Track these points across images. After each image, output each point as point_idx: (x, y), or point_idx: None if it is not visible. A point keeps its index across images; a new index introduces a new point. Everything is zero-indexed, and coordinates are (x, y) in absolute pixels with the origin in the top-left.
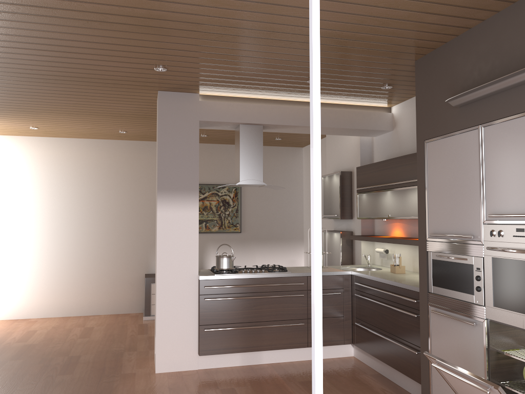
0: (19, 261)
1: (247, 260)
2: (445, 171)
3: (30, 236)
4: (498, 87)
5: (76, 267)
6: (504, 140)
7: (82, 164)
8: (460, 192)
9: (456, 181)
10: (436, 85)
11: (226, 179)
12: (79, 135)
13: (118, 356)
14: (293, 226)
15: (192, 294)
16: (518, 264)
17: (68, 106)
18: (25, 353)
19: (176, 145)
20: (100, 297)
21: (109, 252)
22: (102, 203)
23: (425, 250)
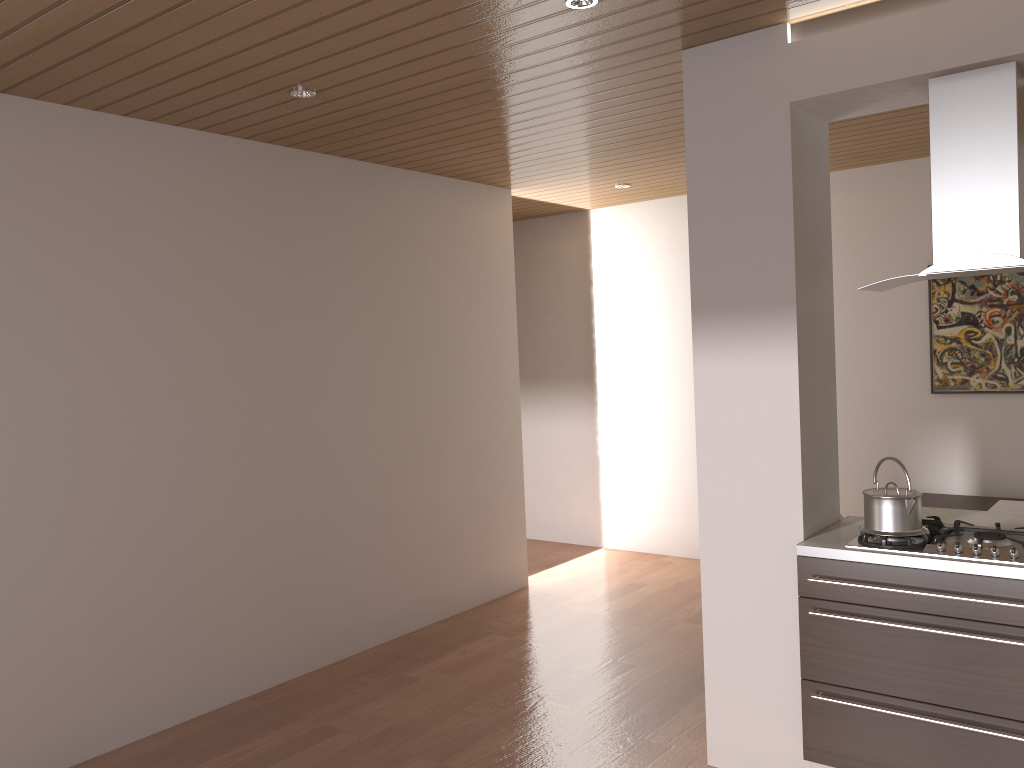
0: (645, 445)
1: None
2: None
3: (659, 397)
4: None
5: None
6: None
7: None
8: None
9: None
10: None
11: None
12: None
13: (694, 690)
14: None
15: (787, 590)
16: None
17: (593, 135)
18: (568, 632)
19: (730, 187)
20: None
21: None
22: None
23: None
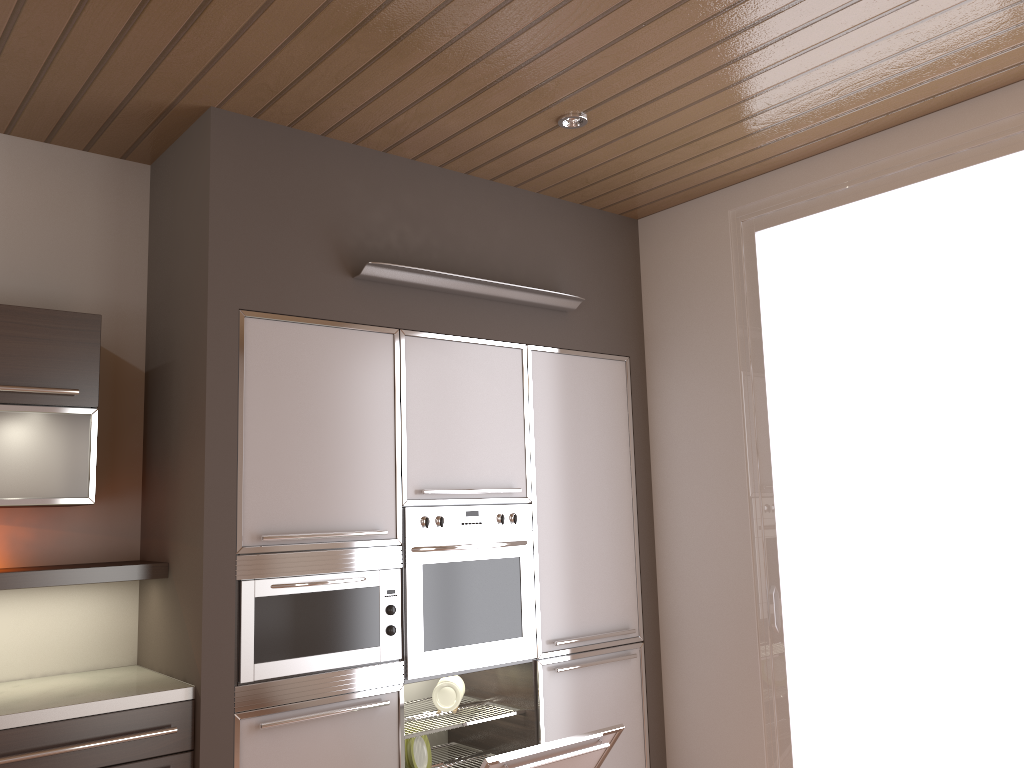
0: None
1: None
2: (305, 395)
3: None
4: (460, 288)
5: None
6: (442, 369)
7: None
8: (346, 444)
9: (336, 421)
10: (288, 205)
11: None
12: None
13: None
14: None
15: None
16: (467, 568)
17: None
18: None
19: None
20: None
21: None
22: None
23: (233, 579)
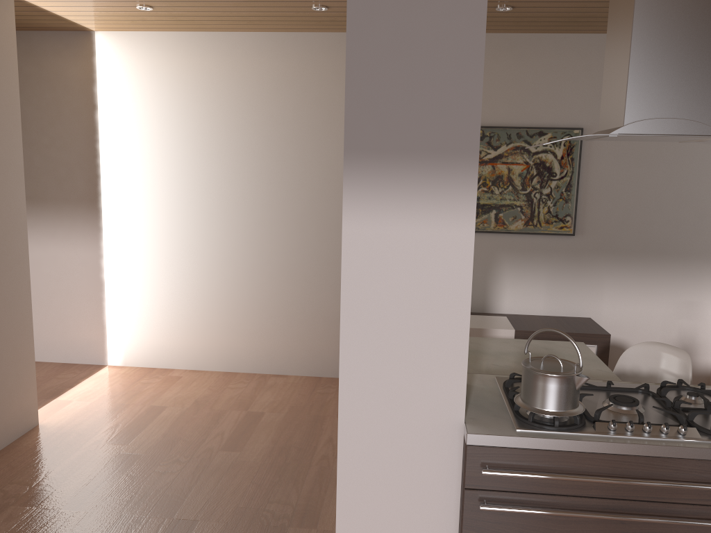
0: (152, 269)
1: (583, 296)
2: None
3: (167, 224)
4: None
5: (245, 285)
6: None
7: (252, 86)
8: None
9: None
10: None
11: (548, 116)
12: (241, 24)
13: None
14: (700, 226)
15: (441, 477)
16: None
17: None
18: (104, 486)
19: None
20: (288, 344)
21: (304, 262)
22: (290, 166)
23: None
